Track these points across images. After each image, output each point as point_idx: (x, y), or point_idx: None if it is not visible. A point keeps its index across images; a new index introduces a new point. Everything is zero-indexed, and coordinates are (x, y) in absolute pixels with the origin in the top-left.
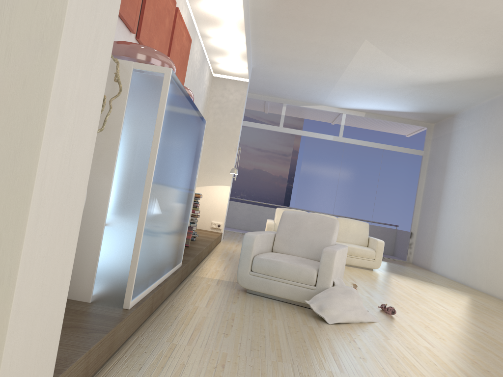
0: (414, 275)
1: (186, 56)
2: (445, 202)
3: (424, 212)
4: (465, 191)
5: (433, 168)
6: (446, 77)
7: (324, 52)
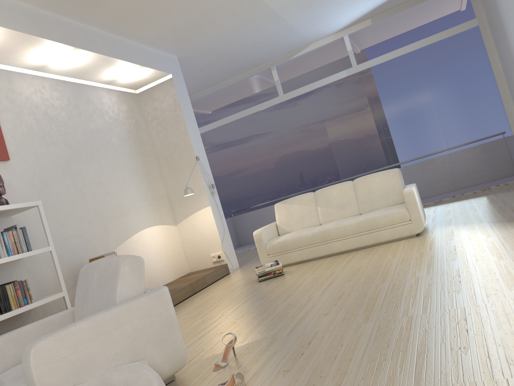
0: (498, 211)
1: None
2: None
3: None
4: None
5: (495, 34)
6: None
7: None
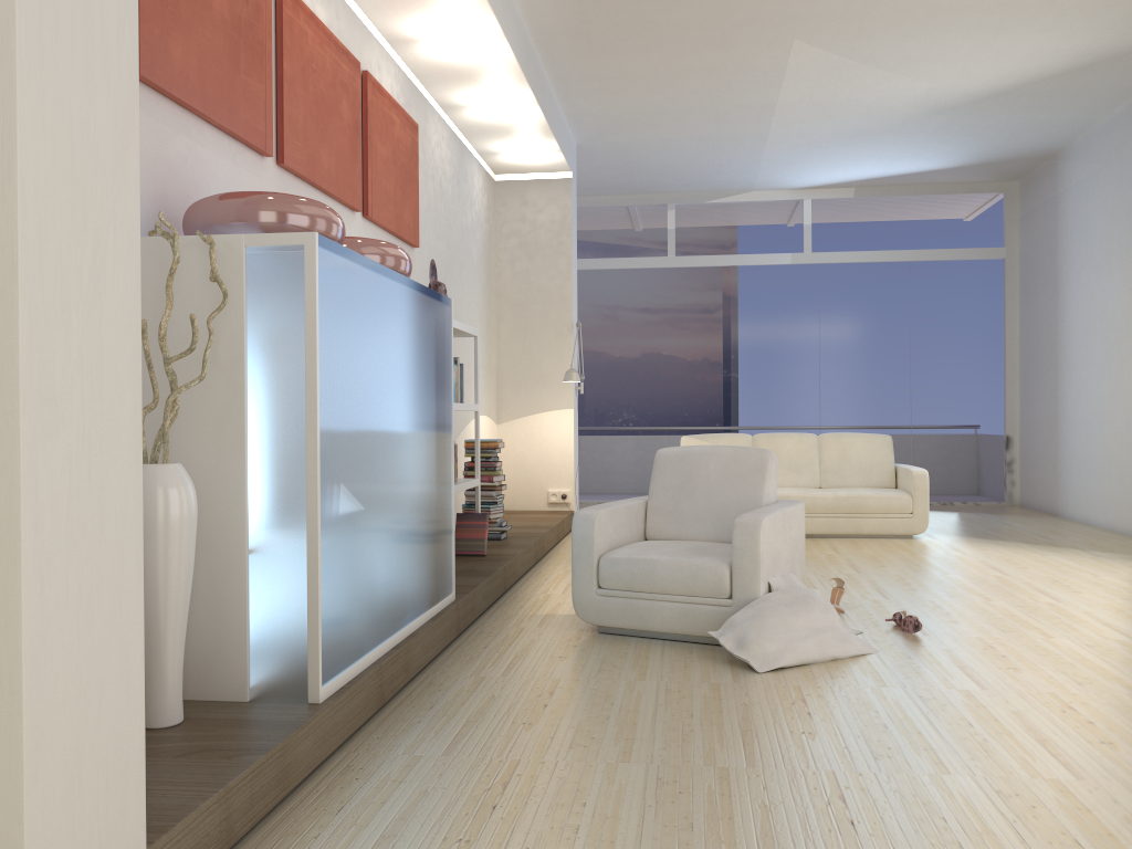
0: (1014, 532)
1: (411, 162)
2: (1068, 357)
3: (1027, 387)
4: (1104, 324)
5: (1030, 282)
6: (1005, 80)
7: (717, 82)
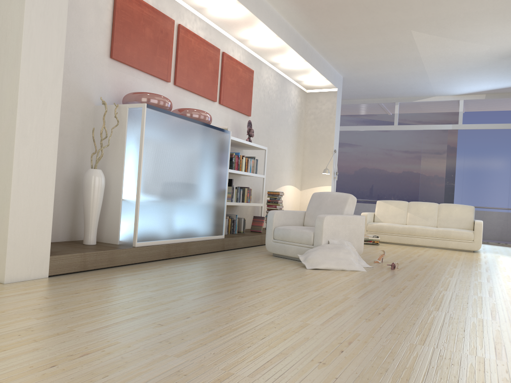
0: None
1: (248, 84)
2: None
3: None
4: None
5: None
6: None
7: (388, 49)
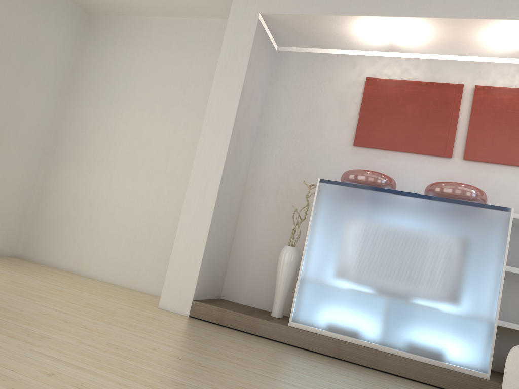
0: None
1: None
2: None
3: None
4: None
5: None
6: None
7: None
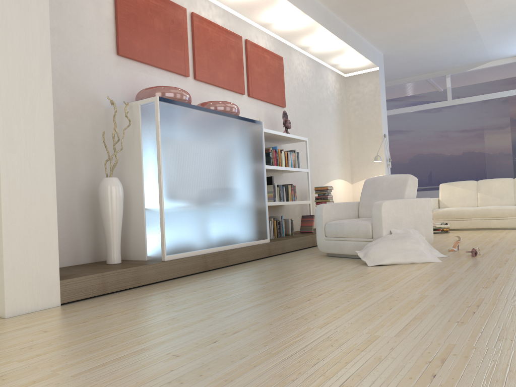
0: None
1: (278, 73)
2: None
3: None
4: None
5: None
6: None
7: (431, 11)
